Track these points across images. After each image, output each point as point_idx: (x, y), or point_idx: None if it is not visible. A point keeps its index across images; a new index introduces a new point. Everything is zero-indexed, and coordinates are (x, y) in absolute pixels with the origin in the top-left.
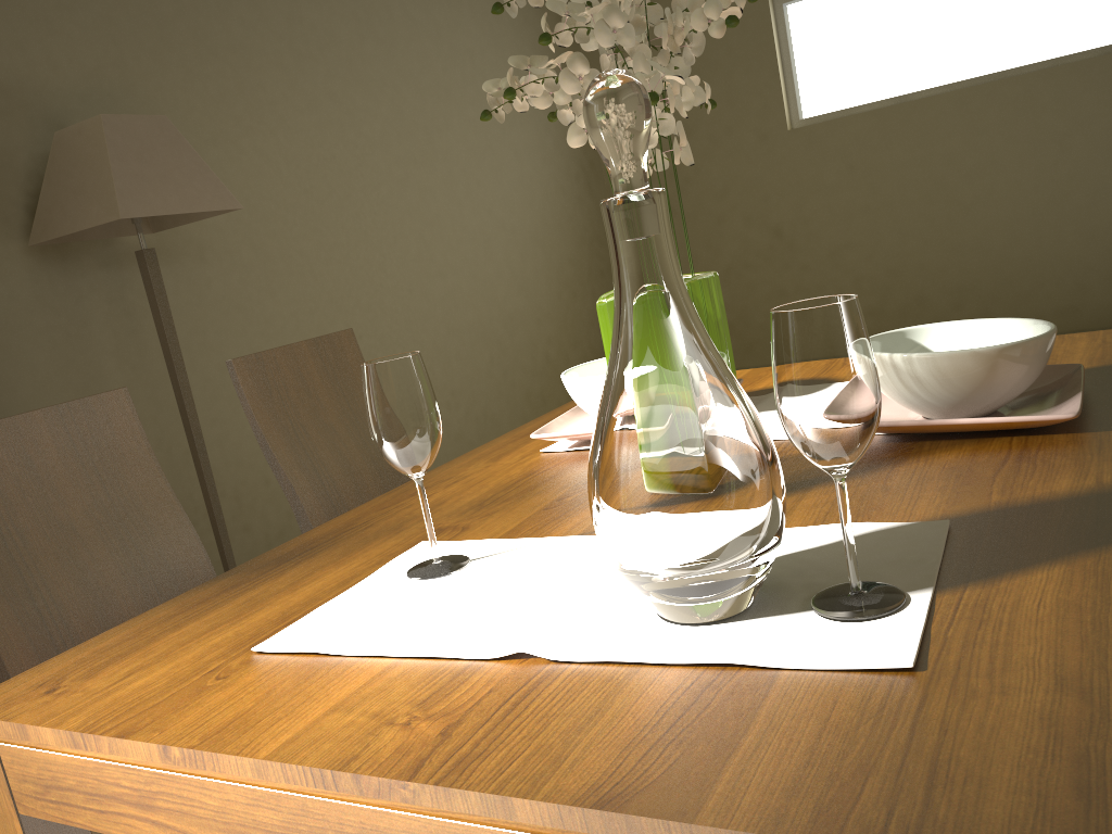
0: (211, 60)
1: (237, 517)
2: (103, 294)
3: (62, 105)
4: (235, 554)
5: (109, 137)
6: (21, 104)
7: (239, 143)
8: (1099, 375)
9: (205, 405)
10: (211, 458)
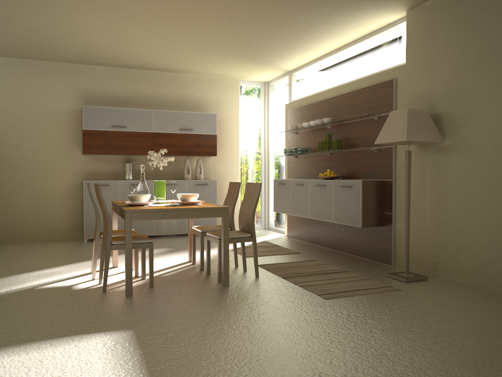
0: (498, 62)
1: (454, 255)
2: (431, 161)
3: (435, 98)
4: (449, 267)
5: (387, 118)
6: (424, 100)
7: (501, 99)
8: (126, 206)
9: (454, 208)
10: (451, 228)
